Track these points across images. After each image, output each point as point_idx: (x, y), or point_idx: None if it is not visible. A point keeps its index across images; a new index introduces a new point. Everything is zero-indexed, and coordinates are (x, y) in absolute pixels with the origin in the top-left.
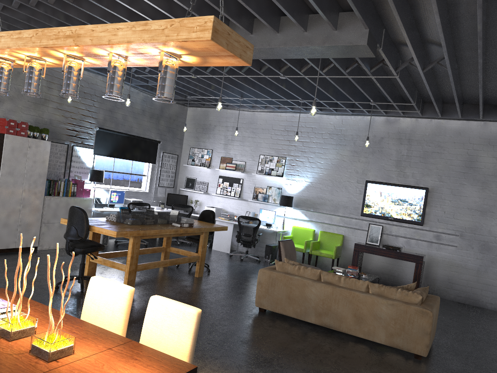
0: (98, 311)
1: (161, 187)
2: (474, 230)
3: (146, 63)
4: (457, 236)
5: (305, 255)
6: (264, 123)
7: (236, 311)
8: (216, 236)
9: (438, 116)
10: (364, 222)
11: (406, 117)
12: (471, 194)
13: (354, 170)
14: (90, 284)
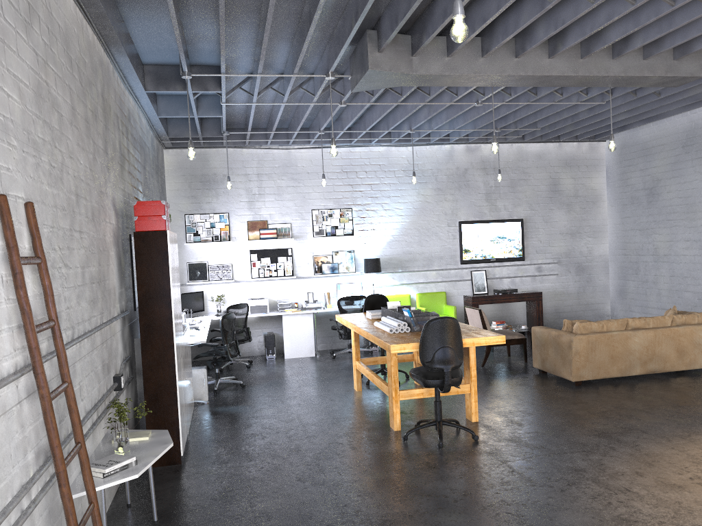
0: None
1: None
2: (568, 254)
3: None
4: (556, 264)
5: None
6: (309, 164)
7: (571, 392)
8: (287, 338)
9: (523, 140)
10: (464, 271)
11: (488, 143)
12: (559, 218)
13: (441, 212)
14: None
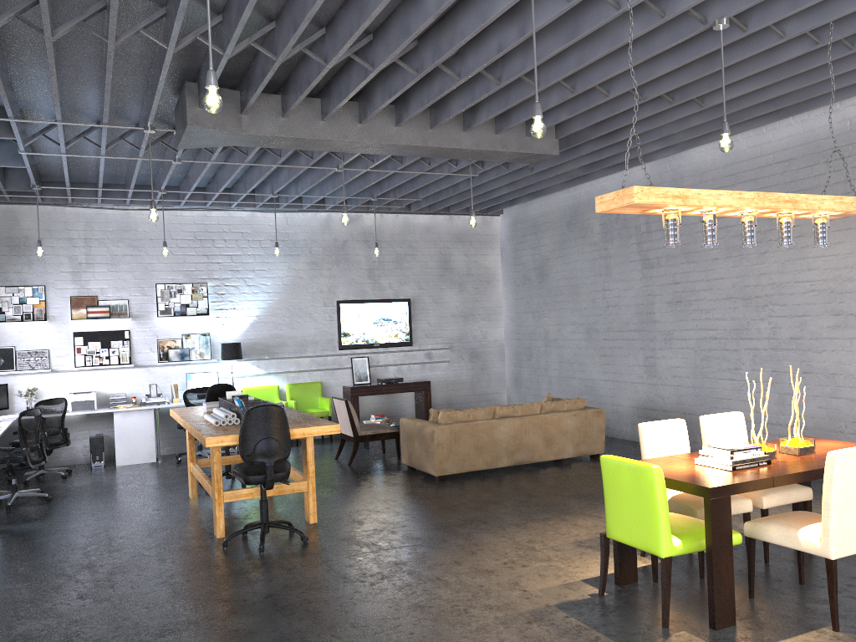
0: (667, 451)
1: None
2: (461, 339)
3: (776, 216)
4: (448, 349)
5: None
6: (153, 229)
7: (431, 488)
8: (120, 441)
9: (409, 210)
10: (344, 358)
11: (371, 212)
12: (451, 298)
13: (317, 289)
14: (647, 432)
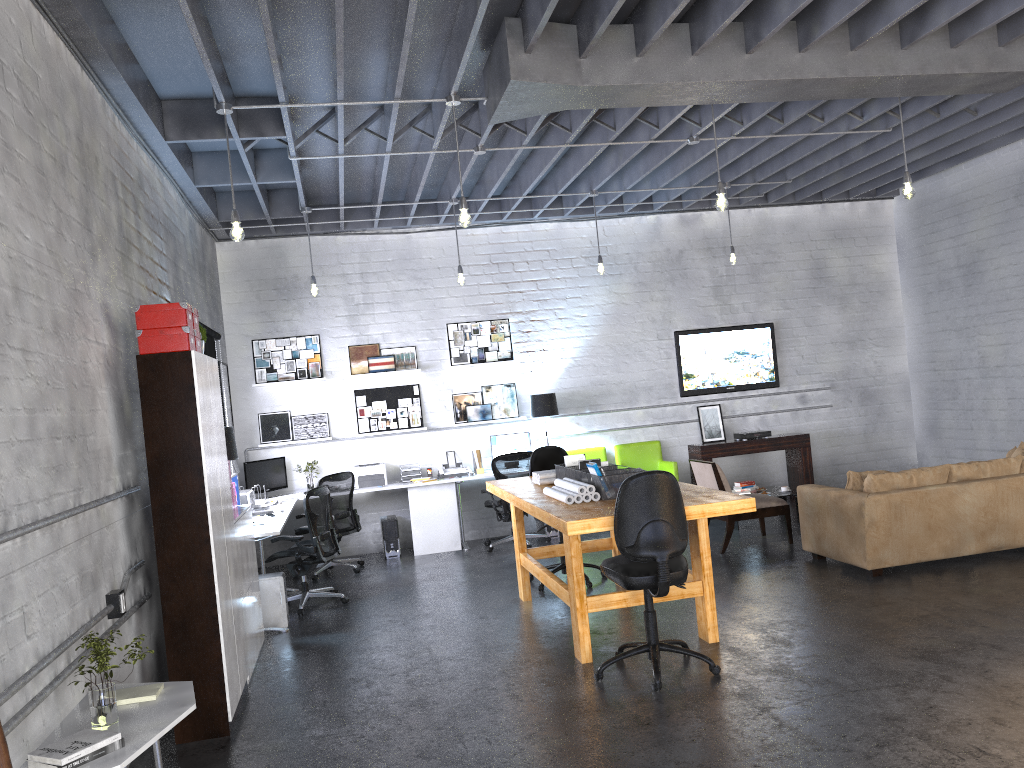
0: None
1: None
2: (846, 374)
3: None
4: (828, 390)
5: None
6: (440, 255)
7: (868, 587)
8: (418, 524)
9: (766, 202)
10: (687, 407)
11: (713, 209)
12: (830, 319)
13: (647, 318)
14: None
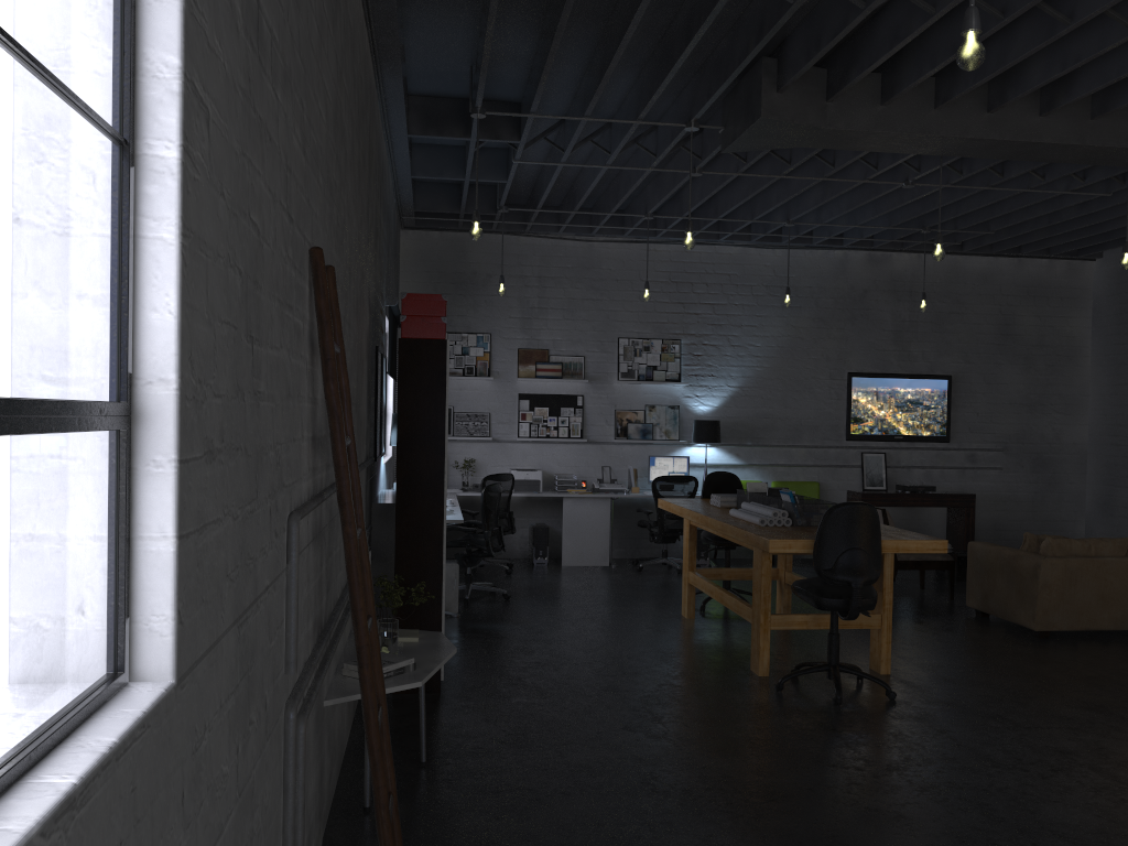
0: None
1: None
2: (1021, 438)
3: None
4: (1000, 452)
5: None
6: (620, 267)
7: (1034, 647)
8: (569, 535)
9: (960, 249)
10: (851, 452)
11: (904, 251)
12: (1011, 378)
13: (821, 356)
14: None
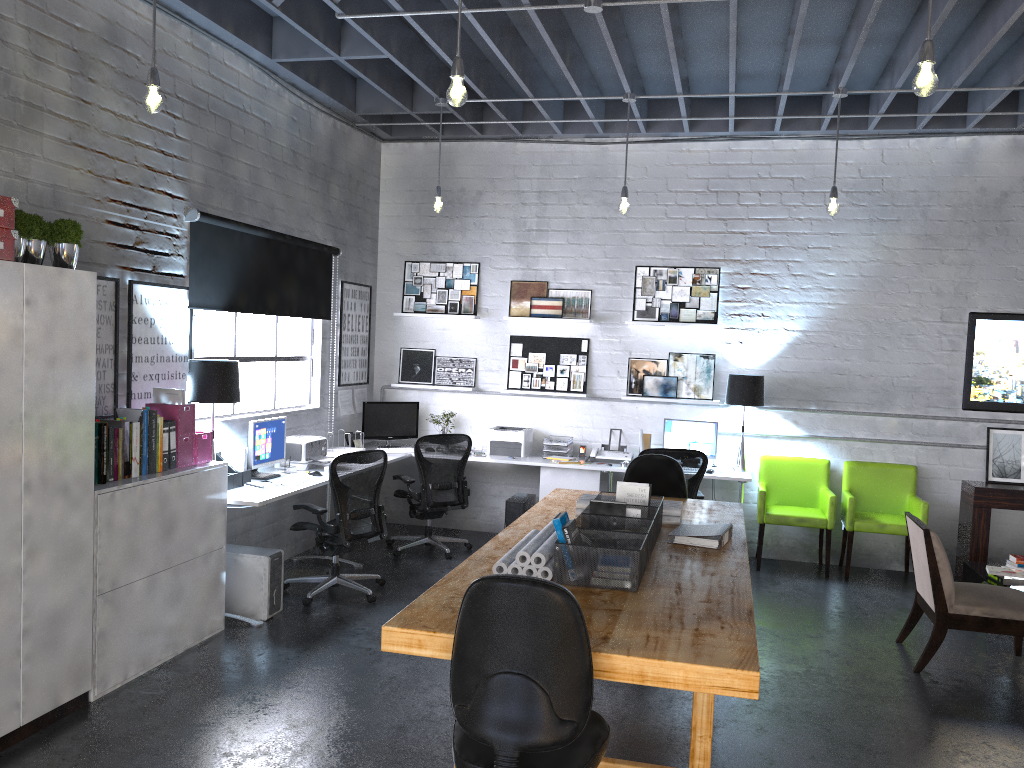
0: None
1: (344, 388)
2: None
3: None
4: None
5: (803, 531)
6: (641, 176)
7: None
8: None
9: None
10: (971, 426)
11: None
12: None
13: (929, 289)
14: None
